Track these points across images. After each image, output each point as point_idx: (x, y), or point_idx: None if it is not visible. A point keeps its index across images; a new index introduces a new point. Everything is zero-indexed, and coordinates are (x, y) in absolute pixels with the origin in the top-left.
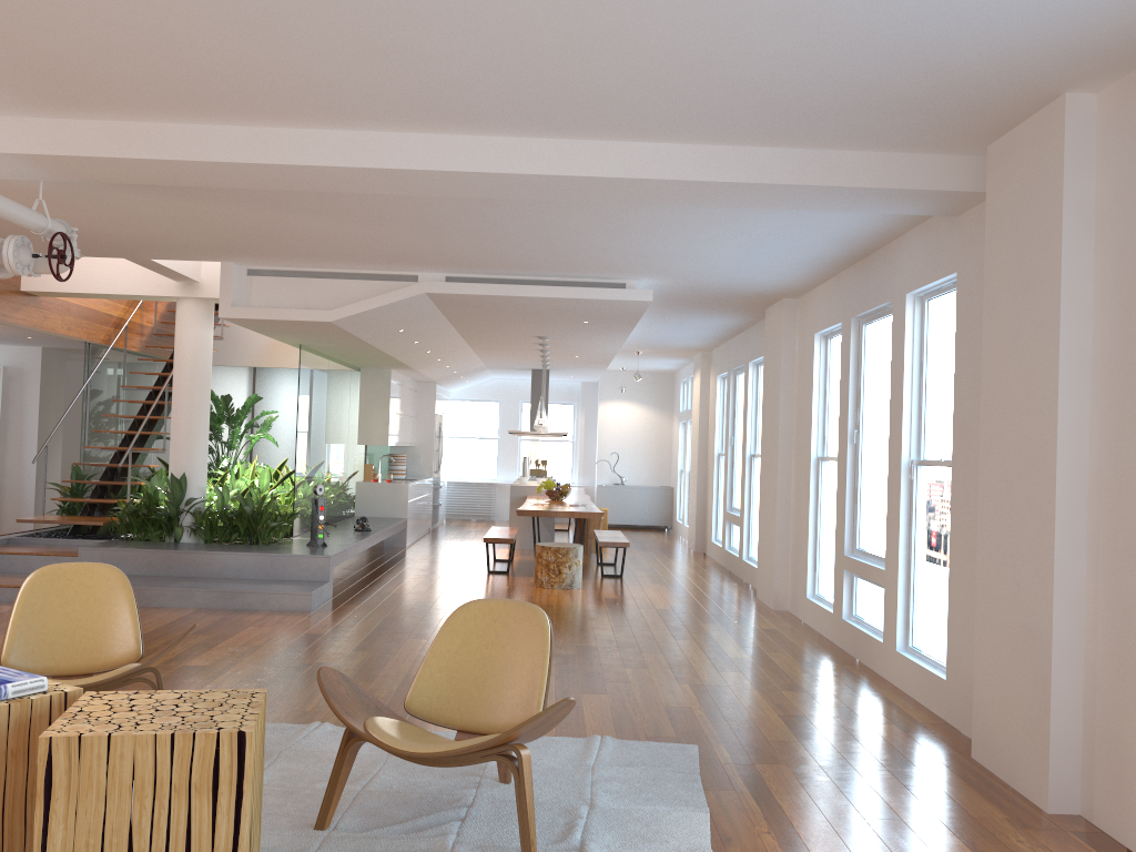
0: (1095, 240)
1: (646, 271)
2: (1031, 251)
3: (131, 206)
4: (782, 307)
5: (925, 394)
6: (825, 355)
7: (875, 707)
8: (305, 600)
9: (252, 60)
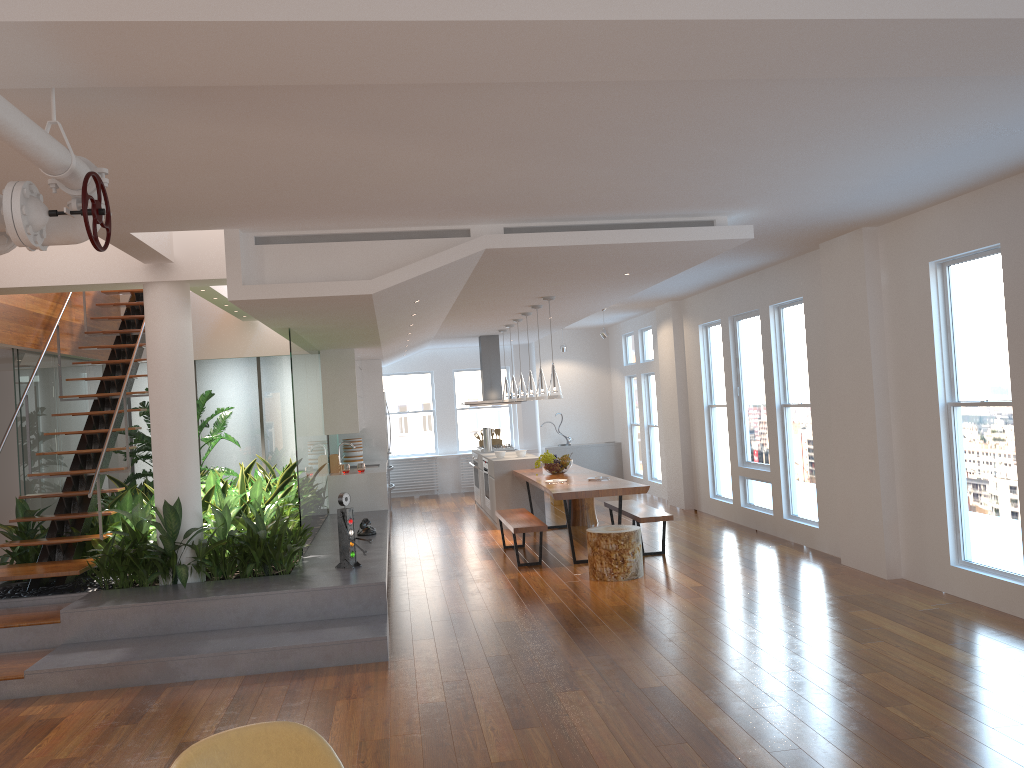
0: None
1: (758, 201)
2: None
3: (158, 143)
4: (862, 238)
5: None
6: (943, 286)
7: None
8: (379, 647)
9: None
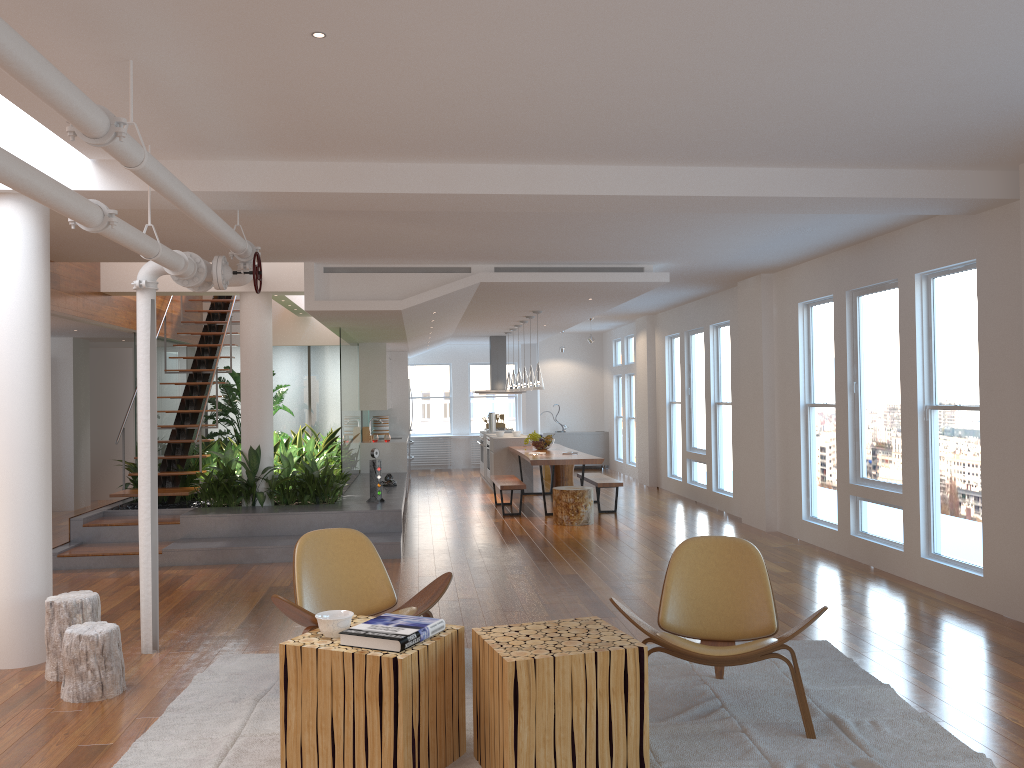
0: None
1: (669, 257)
2: None
3: (280, 224)
4: (761, 281)
5: (934, 353)
6: (807, 320)
7: (924, 602)
8: (395, 549)
9: (502, 119)
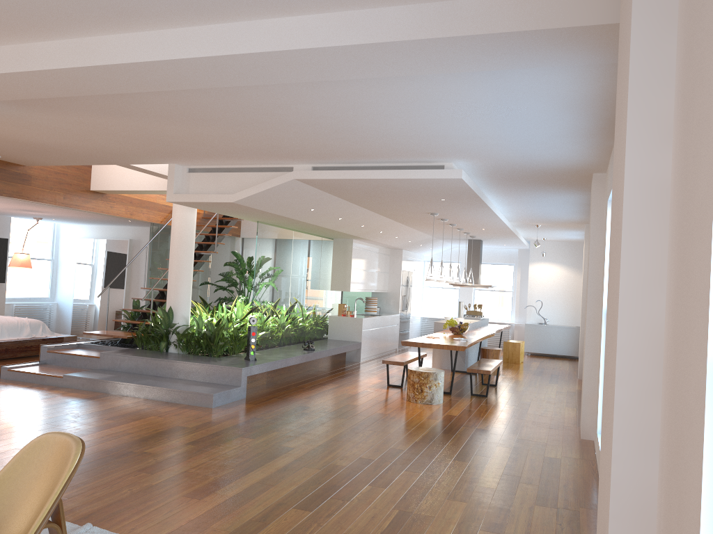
0: (677, 35)
1: (448, 153)
2: (624, 68)
3: (49, 123)
4: (592, 181)
5: None
6: None
7: None
8: (209, 399)
9: None
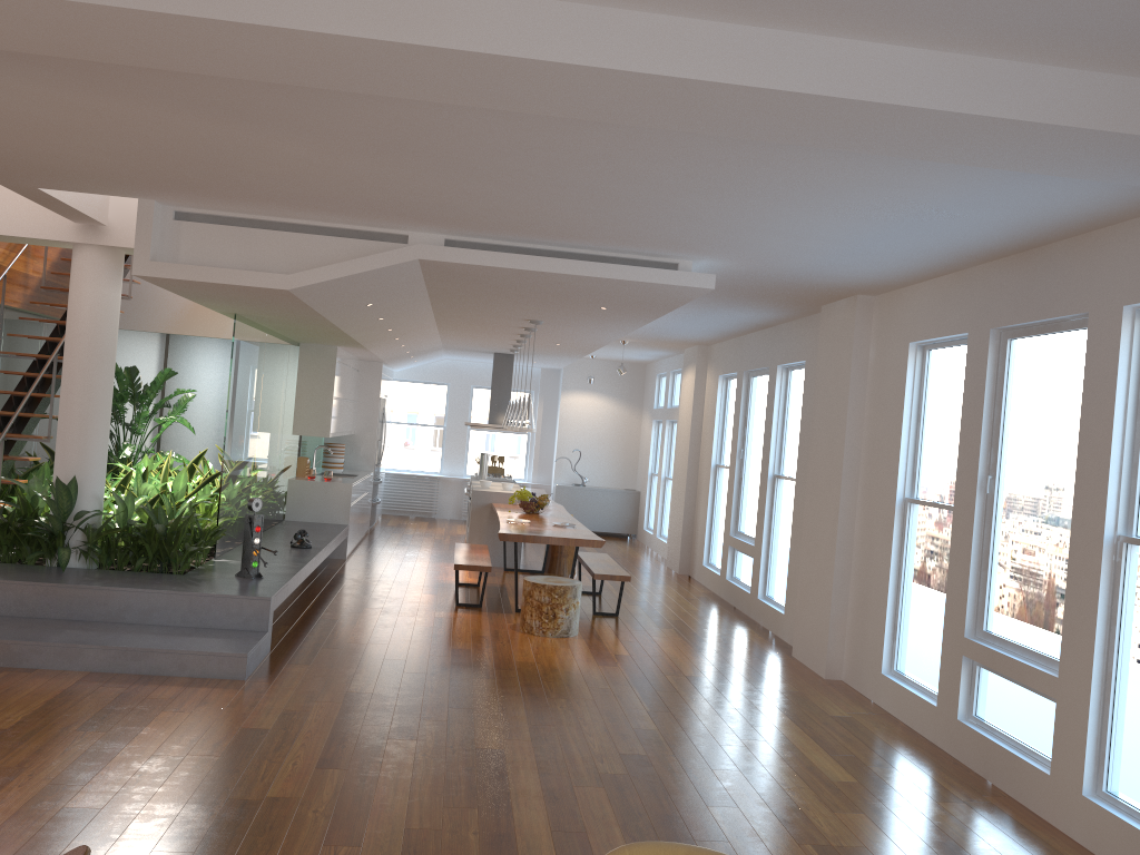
0: None
1: (716, 249)
2: None
3: (6, 99)
4: (856, 306)
5: None
6: (921, 370)
7: None
8: (238, 664)
9: None
